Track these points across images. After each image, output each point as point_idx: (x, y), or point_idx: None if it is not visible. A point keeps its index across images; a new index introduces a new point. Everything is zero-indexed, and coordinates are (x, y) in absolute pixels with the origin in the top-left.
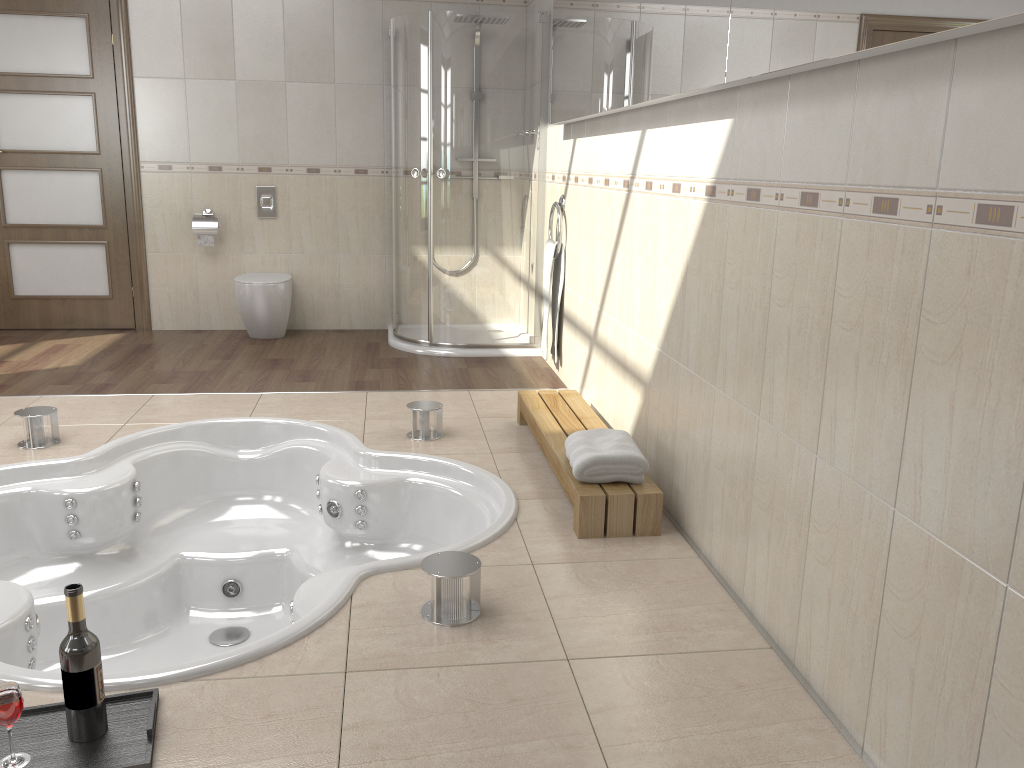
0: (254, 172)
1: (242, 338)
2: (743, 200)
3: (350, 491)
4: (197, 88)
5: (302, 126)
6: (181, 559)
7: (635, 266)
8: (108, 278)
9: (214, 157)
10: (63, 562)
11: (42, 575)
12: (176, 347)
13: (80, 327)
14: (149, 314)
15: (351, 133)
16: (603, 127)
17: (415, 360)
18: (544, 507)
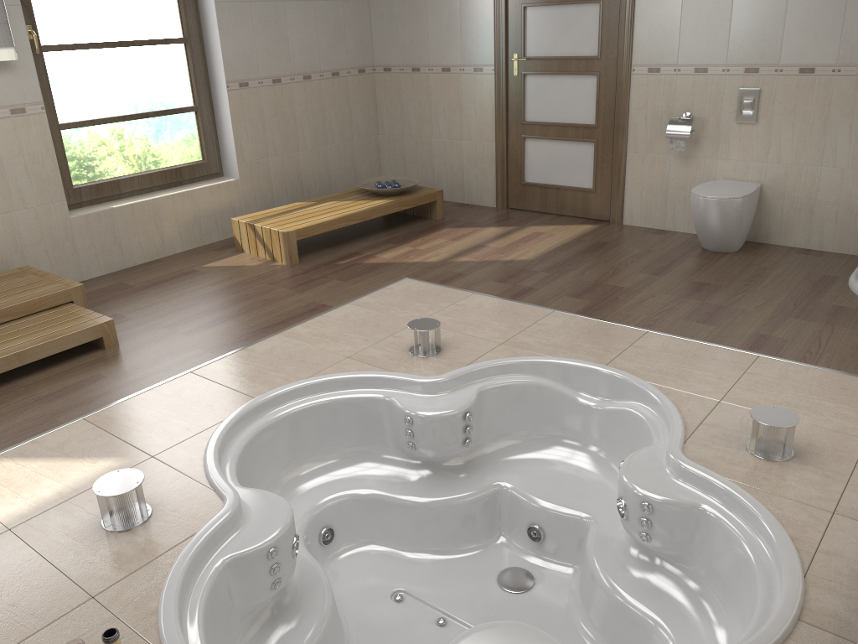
0: (739, 73)
1: (693, 247)
2: None
3: (636, 499)
4: None
5: (802, 19)
6: (500, 489)
7: None
8: (593, 173)
9: (701, 58)
10: (407, 462)
11: (390, 468)
12: (624, 250)
13: (567, 214)
14: (621, 210)
15: None
16: None
17: None
18: None
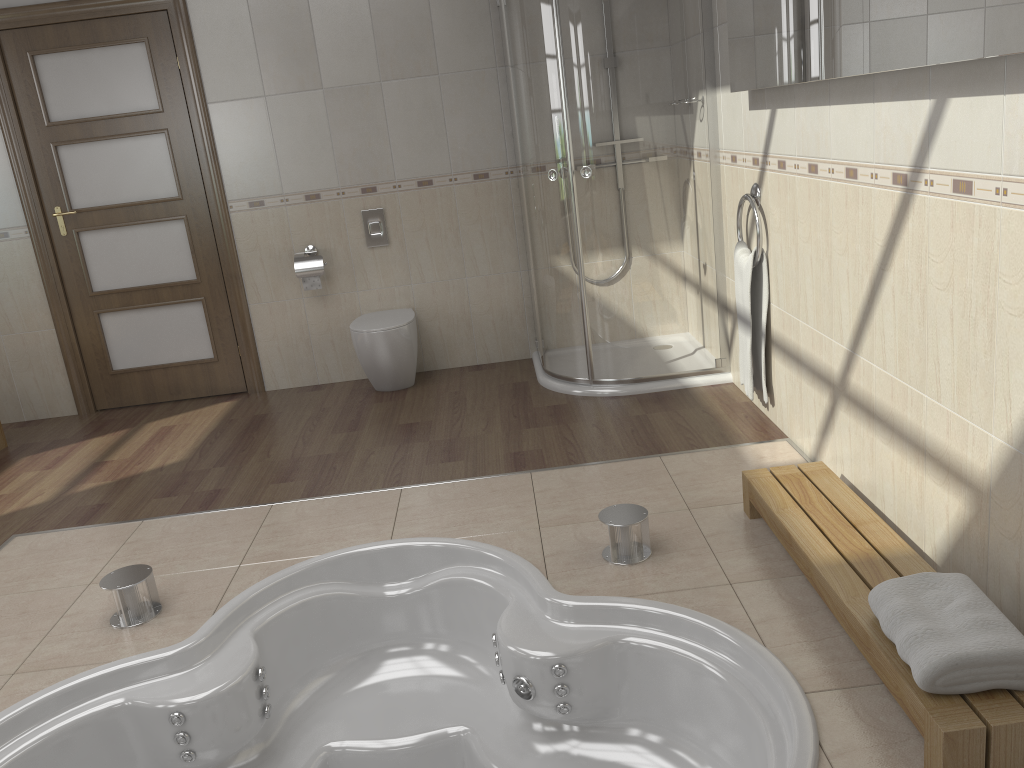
0: (357, 195)
1: (367, 393)
2: None
3: (544, 666)
4: (280, 105)
5: (406, 132)
6: (329, 754)
7: (934, 306)
8: (210, 339)
9: (309, 184)
10: None
11: None
12: (293, 416)
13: (187, 397)
14: (260, 374)
15: (464, 131)
16: (836, 93)
17: (577, 407)
18: (854, 710)
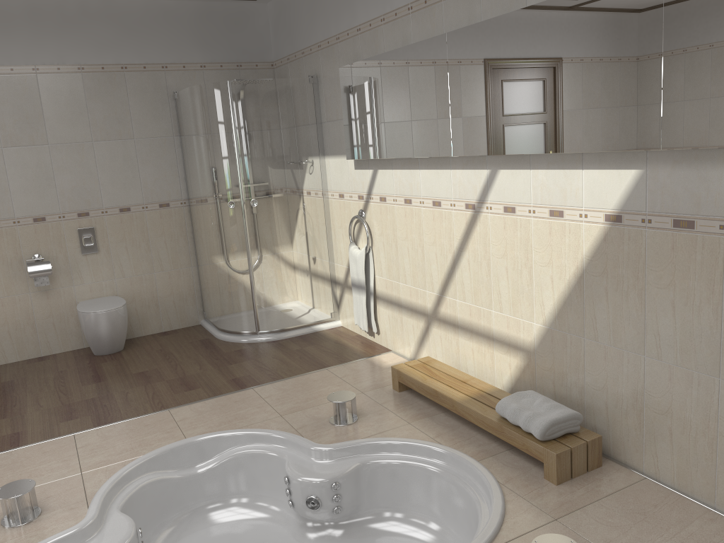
0: (74, 218)
1: (89, 357)
2: (668, 227)
3: (327, 485)
4: (14, 154)
5: (111, 175)
6: None
7: (496, 266)
8: None
9: (37, 210)
10: None
11: None
12: (39, 379)
13: None
14: None
15: (152, 176)
16: (424, 164)
17: (255, 349)
18: (502, 463)
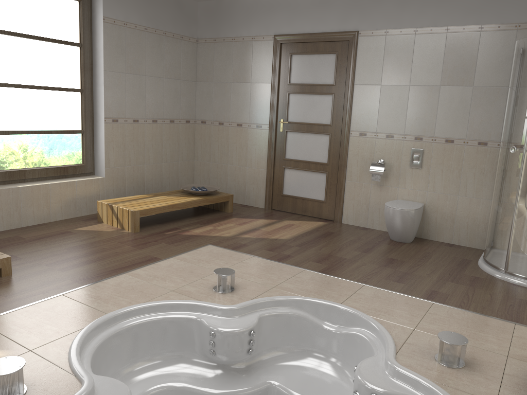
0: (411, 140)
1: (385, 238)
2: None
3: (367, 391)
4: (386, 90)
5: (446, 113)
6: (270, 385)
7: None
8: (325, 191)
9: (390, 130)
10: (208, 364)
11: (196, 368)
12: (344, 237)
13: (308, 215)
14: (341, 214)
15: (479, 118)
16: None
17: (488, 282)
18: None
